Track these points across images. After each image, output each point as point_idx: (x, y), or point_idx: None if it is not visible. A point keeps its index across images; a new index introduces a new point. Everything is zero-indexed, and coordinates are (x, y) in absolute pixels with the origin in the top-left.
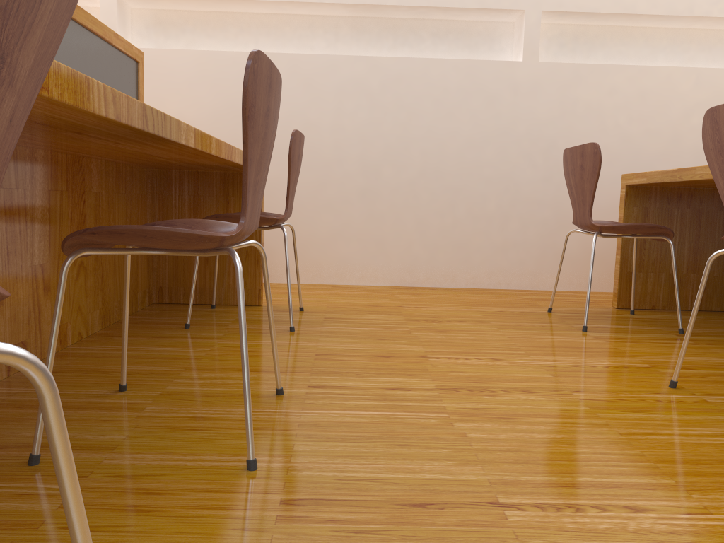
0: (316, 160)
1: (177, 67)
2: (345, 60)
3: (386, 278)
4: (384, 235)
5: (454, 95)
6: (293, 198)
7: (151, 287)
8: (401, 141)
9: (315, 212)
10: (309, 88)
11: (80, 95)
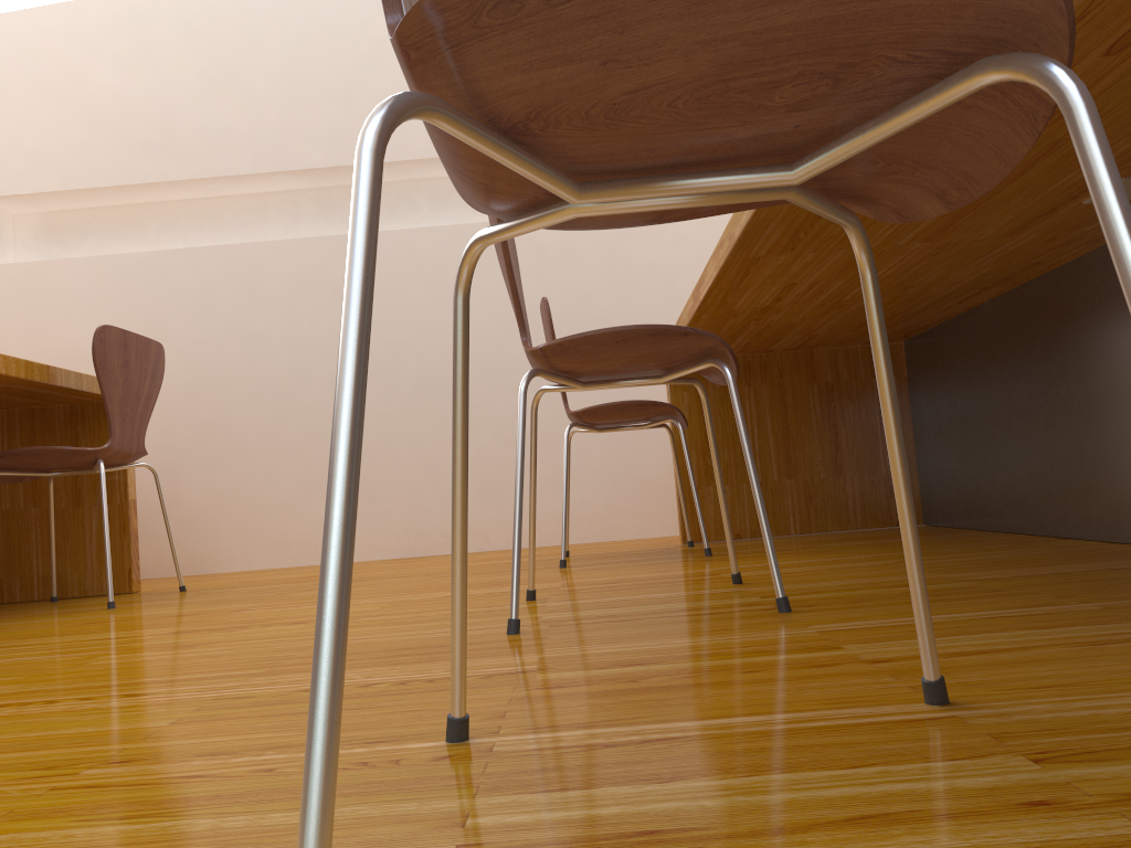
0: (267, 386)
1: (64, 282)
2: (296, 245)
3: (385, 548)
4: (377, 484)
5: (454, 273)
6: (140, 424)
7: None
8: (387, 346)
9: (273, 461)
10: (249, 288)
11: None
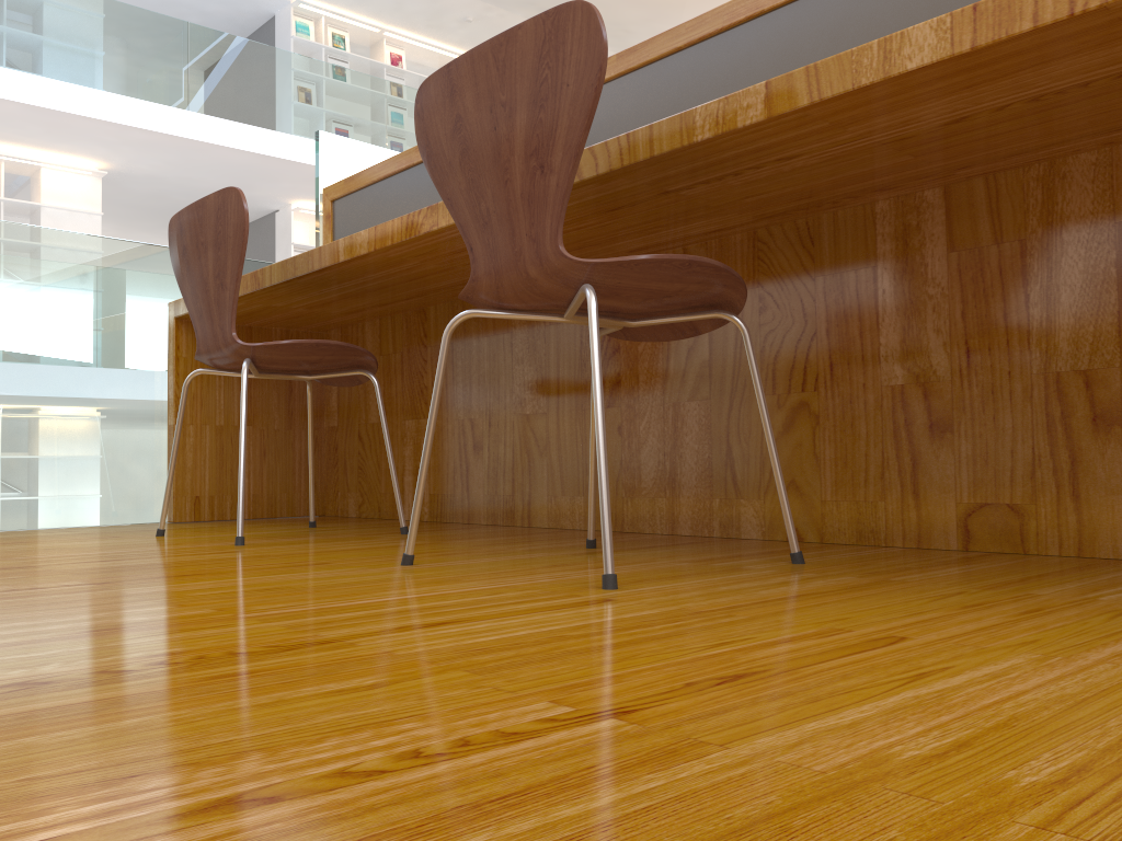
0: None
1: None
2: None
3: None
4: None
5: None
6: None
7: None
8: None
9: None
10: None
11: None
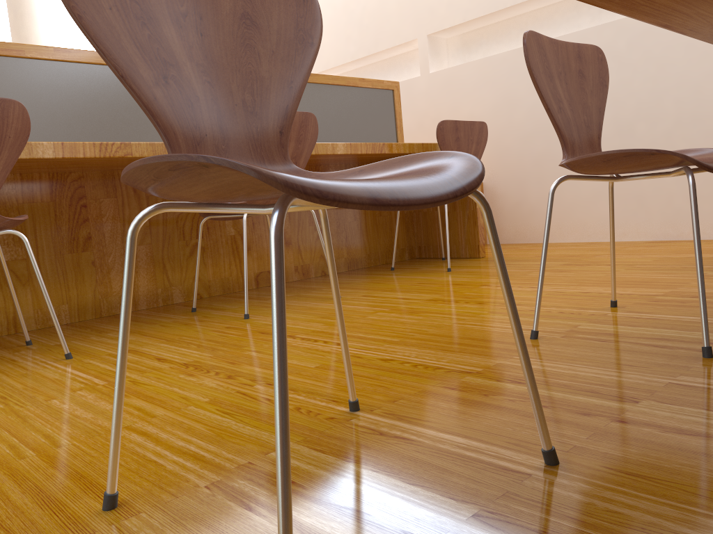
0: None
1: (466, 77)
2: (592, 31)
3: (648, 233)
4: (643, 191)
5: None
6: None
7: (413, 246)
8: (653, 95)
9: None
10: None
11: (157, 151)
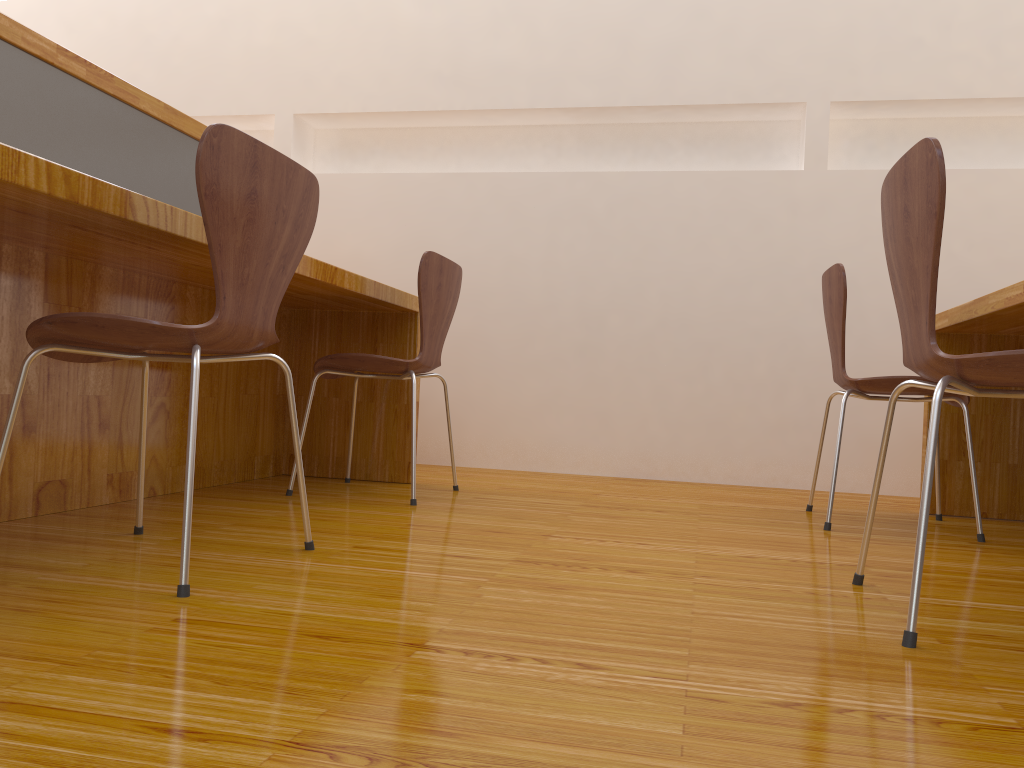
0: (521, 306)
1: (356, 194)
2: (561, 178)
3: (611, 466)
4: (610, 407)
5: (706, 218)
6: (440, 340)
7: (280, 454)
8: (634, 281)
9: (518, 374)
10: (514, 214)
11: (1, 166)
